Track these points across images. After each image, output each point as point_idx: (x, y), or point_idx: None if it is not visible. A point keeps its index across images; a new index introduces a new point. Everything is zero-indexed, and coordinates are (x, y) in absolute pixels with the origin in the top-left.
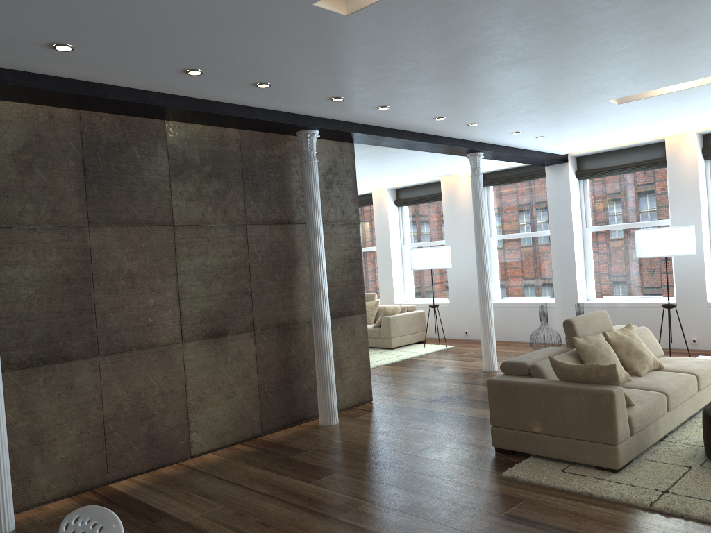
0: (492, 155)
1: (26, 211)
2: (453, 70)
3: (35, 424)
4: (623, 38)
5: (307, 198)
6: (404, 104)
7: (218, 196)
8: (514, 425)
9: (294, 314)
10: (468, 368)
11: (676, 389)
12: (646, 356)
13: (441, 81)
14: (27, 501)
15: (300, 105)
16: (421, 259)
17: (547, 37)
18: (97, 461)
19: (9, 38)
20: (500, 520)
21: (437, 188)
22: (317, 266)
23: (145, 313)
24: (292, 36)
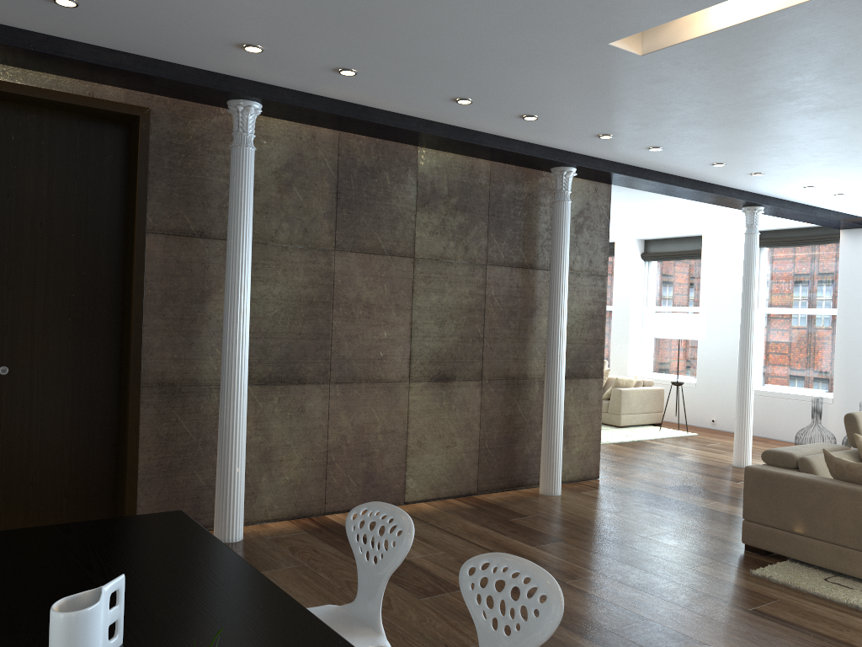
0: (774, 211)
1: (281, 229)
2: (746, 114)
3: (267, 441)
4: None
5: (554, 242)
6: (680, 146)
7: (461, 231)
8: (772, 521)
9: (525, 368)
10: (713, 461)
11: None
12: None
13: (729, 125)
14: (251, 516)
15: (562, 139)
16: (669, 326)
17: None
18: (317, 489)
19: (302, 62)
20: (748, 614)
21: (697, 244)
22: (557, 319)
23: (377, 346)
24: (577, 72)
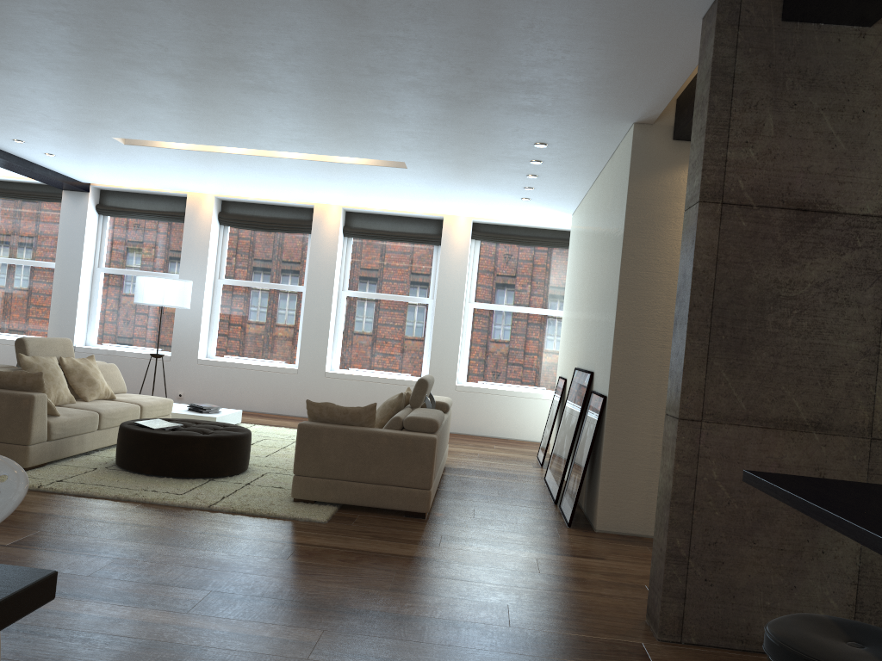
0: None
1: None
2: None
3: None
4: (105, 84)
5: None
6: None
7: None
8: None
9: None
10: None
11: (113, 412)
12: (98, 384)
13: None
14: None
15: None
16: None
17: (27, 57)
18: None
19: None
20: None
21: None
22: None
23: None
24: None
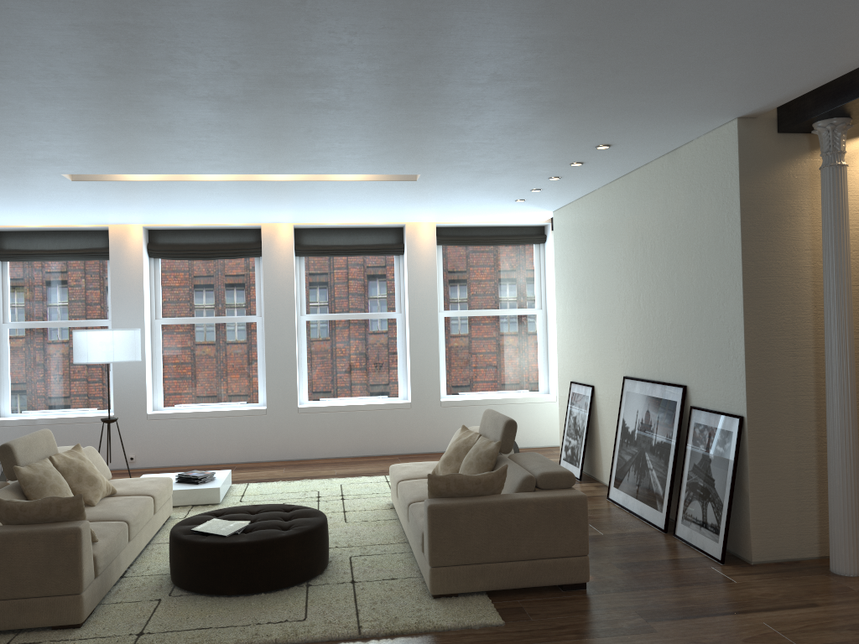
0: None
1: None
2: None
3: None
4: (107, 113)
5: None
6: None
7: None
8: None
9: None
10: None
11: (137, 515)
12: (100, 481)
13: None
14: None
15: None
16: None
17: (18, 85)
18: None
19: None
20: None
21: None
22: None
23: None
24: None
